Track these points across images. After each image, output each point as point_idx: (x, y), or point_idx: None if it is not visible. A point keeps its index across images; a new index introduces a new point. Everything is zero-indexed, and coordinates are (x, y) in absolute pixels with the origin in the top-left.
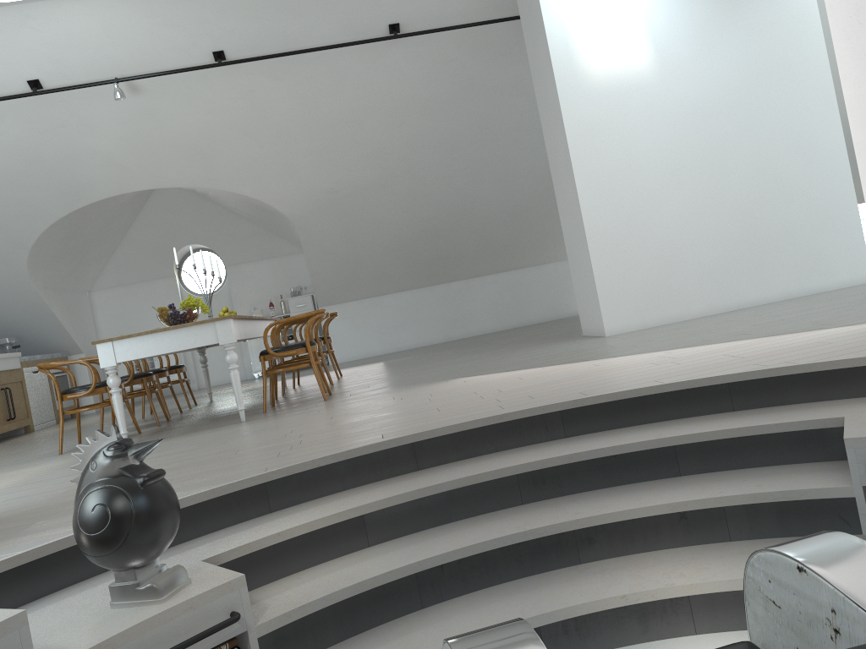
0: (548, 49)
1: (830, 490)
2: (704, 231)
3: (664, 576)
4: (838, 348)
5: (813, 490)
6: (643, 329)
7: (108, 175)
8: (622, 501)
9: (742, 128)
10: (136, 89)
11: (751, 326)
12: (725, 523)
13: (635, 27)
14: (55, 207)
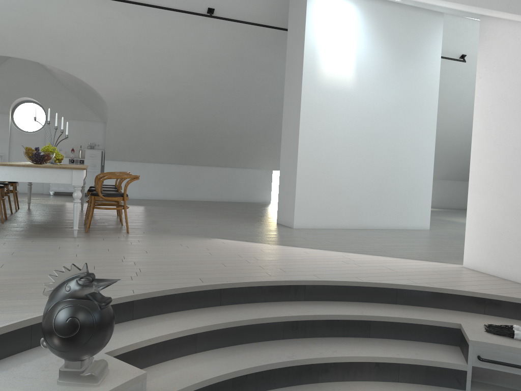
0: (303, 57)
1: (455, 365)
2: (357, 182)
3: None
4: (449, 280)
5: (447, 363)
6: (314, 229)
7: None
8: (343, 349)
9: (389, 132)
10: None
11: (382, 246)
12: (397, 372)
13: (351, 60)
14: None
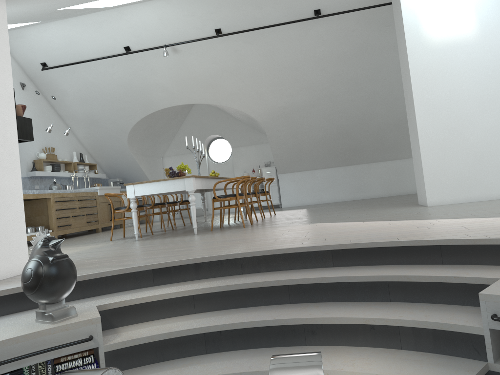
0: (402, 22)
1: (468, 327)
2: None
3: (342, 363)
4: None
5: (457, 325)
6: (453, 204)
7: (164, 96)
8: (341, 311)
9: None
10: (176, 51)
11: None
12: (398, 337)
13: (465, 5)
14: (139, 112)
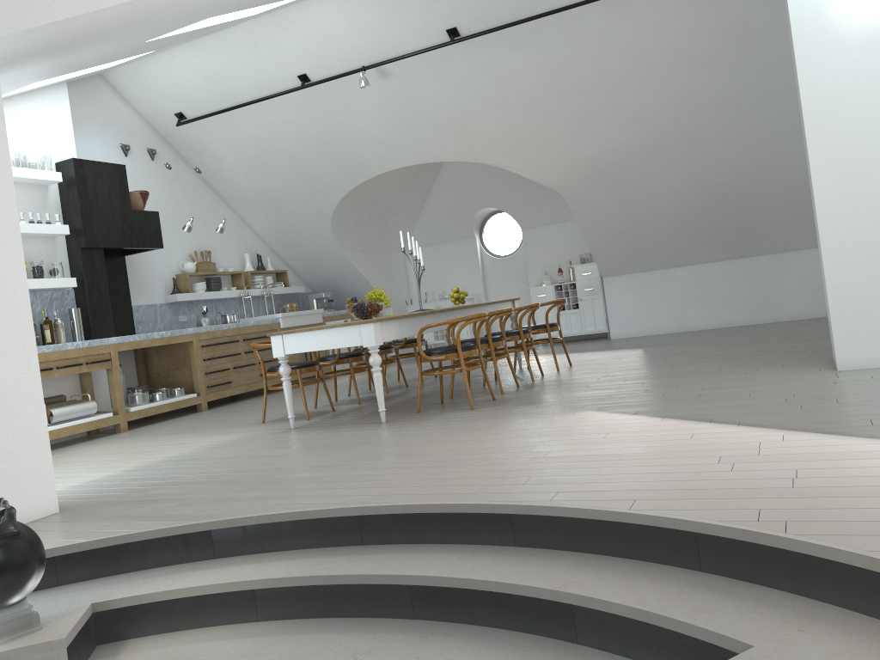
0: None
1: None
2: None
3: None
4: None
5: None
6: None
7: (378, 153)
8: (472, 659)
9: None
10: (385, 74)
11: None
12: None
13: None
14: (342, 183)
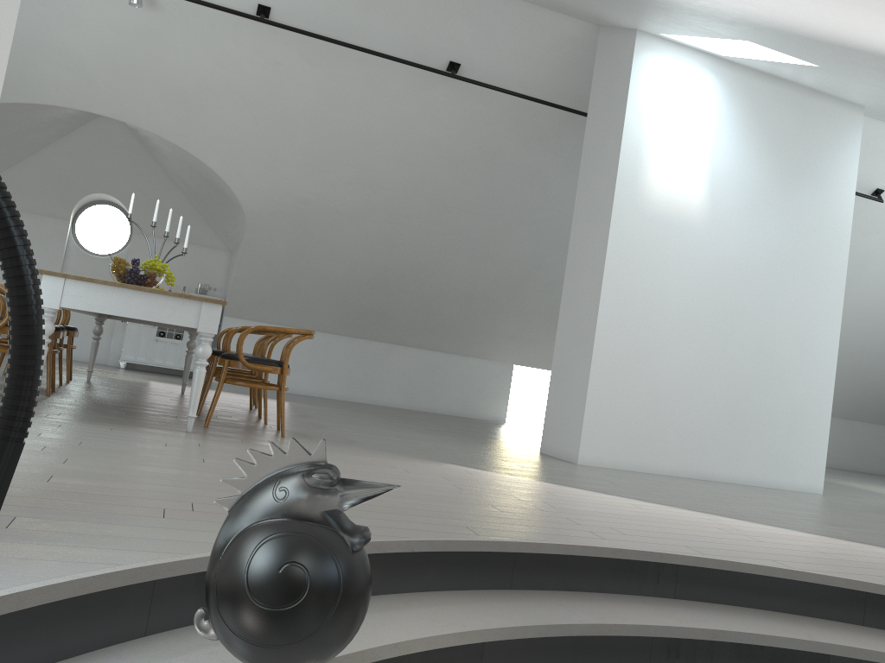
0: (618, 154)
1: None
2: (698, 391)
3: None
4: None
5: None
6: (615, 469)
7: (68, 81)
8: None
9: (760, 305)
10: (152, 4)
11: (767, 511)
12: None
13: (701, 169)
14: None
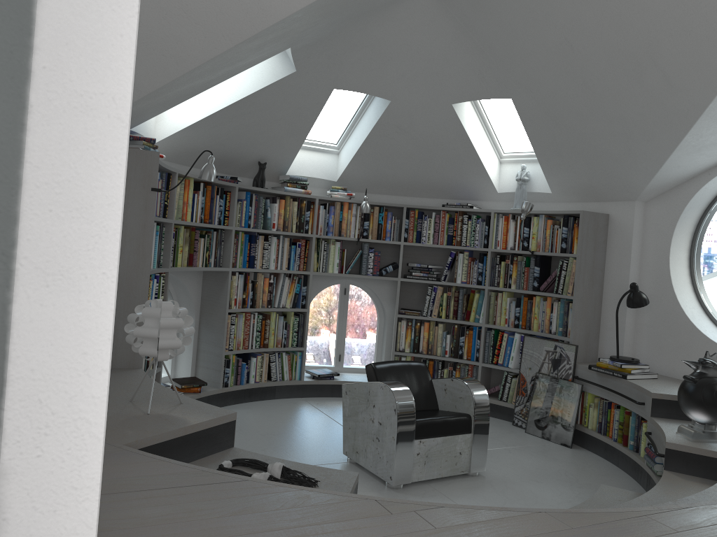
0: None
1: None
2: None
3: None
4: (310, 535)
5: None
6: None
7: None
8: None
9: None
10: None
11: None
12: None
13: None
14: None
